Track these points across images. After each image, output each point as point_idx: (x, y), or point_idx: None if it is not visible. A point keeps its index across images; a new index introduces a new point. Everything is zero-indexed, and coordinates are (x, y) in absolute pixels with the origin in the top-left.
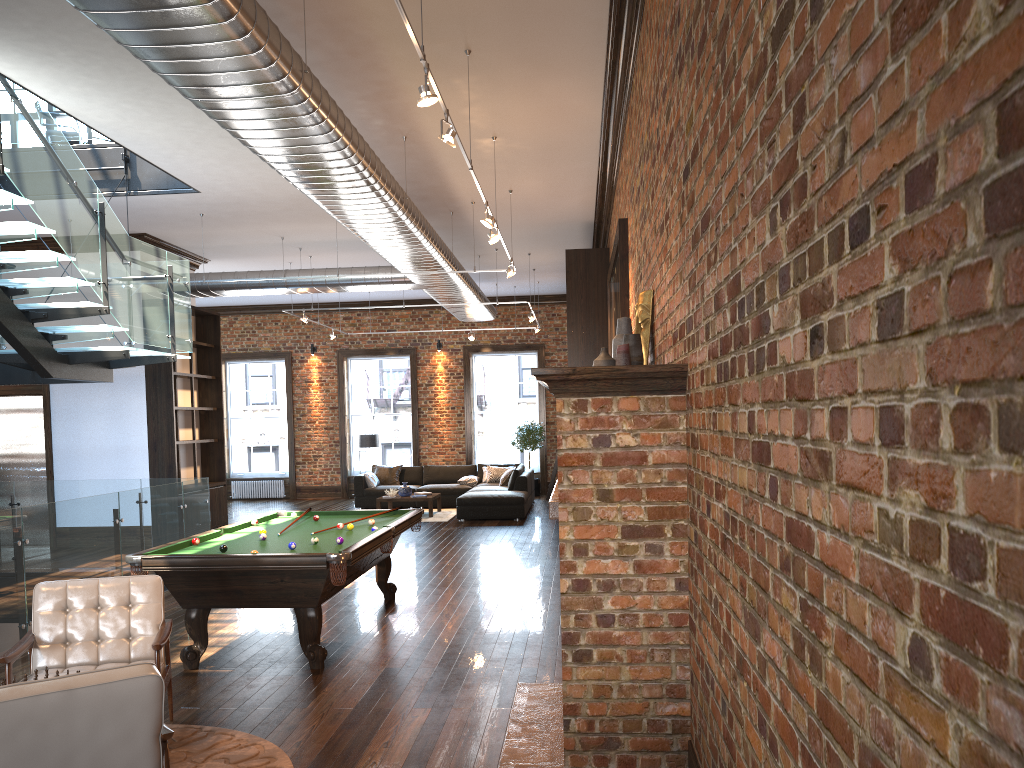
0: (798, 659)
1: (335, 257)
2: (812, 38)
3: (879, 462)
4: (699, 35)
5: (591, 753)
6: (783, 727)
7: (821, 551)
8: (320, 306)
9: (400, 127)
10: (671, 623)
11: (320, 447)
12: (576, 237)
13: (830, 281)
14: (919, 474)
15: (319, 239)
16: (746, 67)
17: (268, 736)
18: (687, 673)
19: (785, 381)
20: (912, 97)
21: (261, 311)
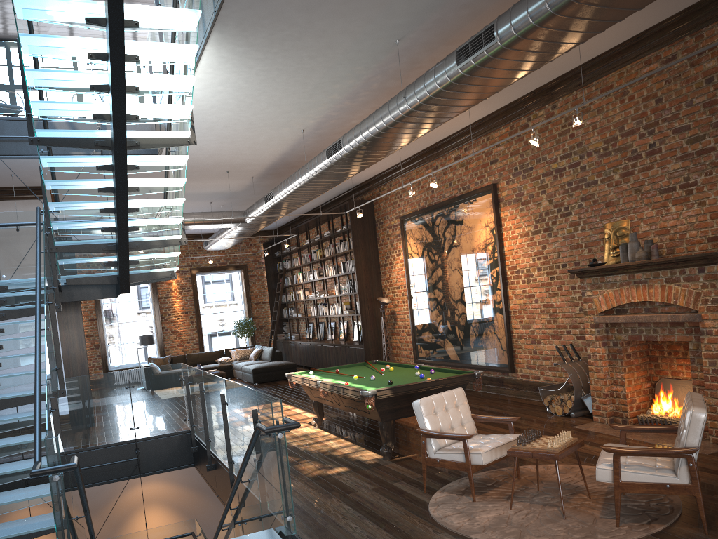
0: None
1: None
2: None
3: None
4: None
5: None
6: None
7: None
8: None
9: None
10: None
11: None
12: (333, 193)
13: None
14: None
15: None
16: None
17: (540, 464)
18: None
19: None
20: None
21: None
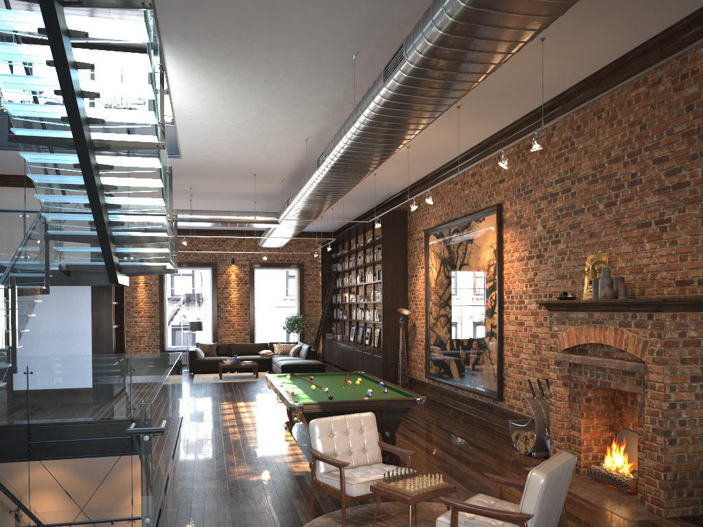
0: None
1: (206, 201)
2: None
3: None
4: None
5: (675, 490)
6: None
7: None
8: None
9: None
10: None
11: (144, 330)
12: (373, 201)
13: None
14: None
15: (213, 190)
16: None
17: None
18: None
19: None
20: None
21: None
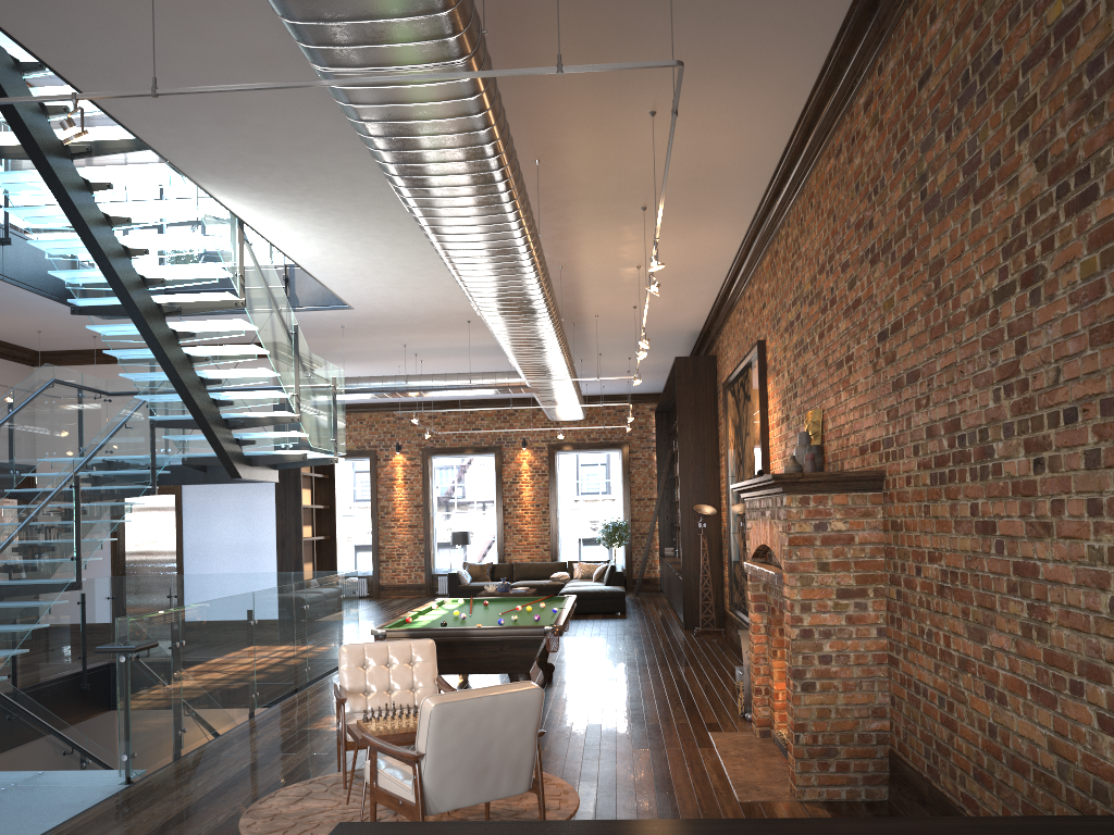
0: (1026, 638)
1: (444, 361)
2: (1031, 312)
3: (1087, 524)
4: (903, 252)
5: (815, 760)
6: (1012, 683)
7: (1045, 574)
8: (405, 405)
9: (560, 259)
10: (874, 661)
11: (404, 545)
12: (679, 343)
13: (1049, 436)
14: (1112, 527)
15: (438, 346)
16: (965, 299)
17: None
18: (887, 698)
19: (1010, 485)
20: (1102, 369)
21: (346, 410)
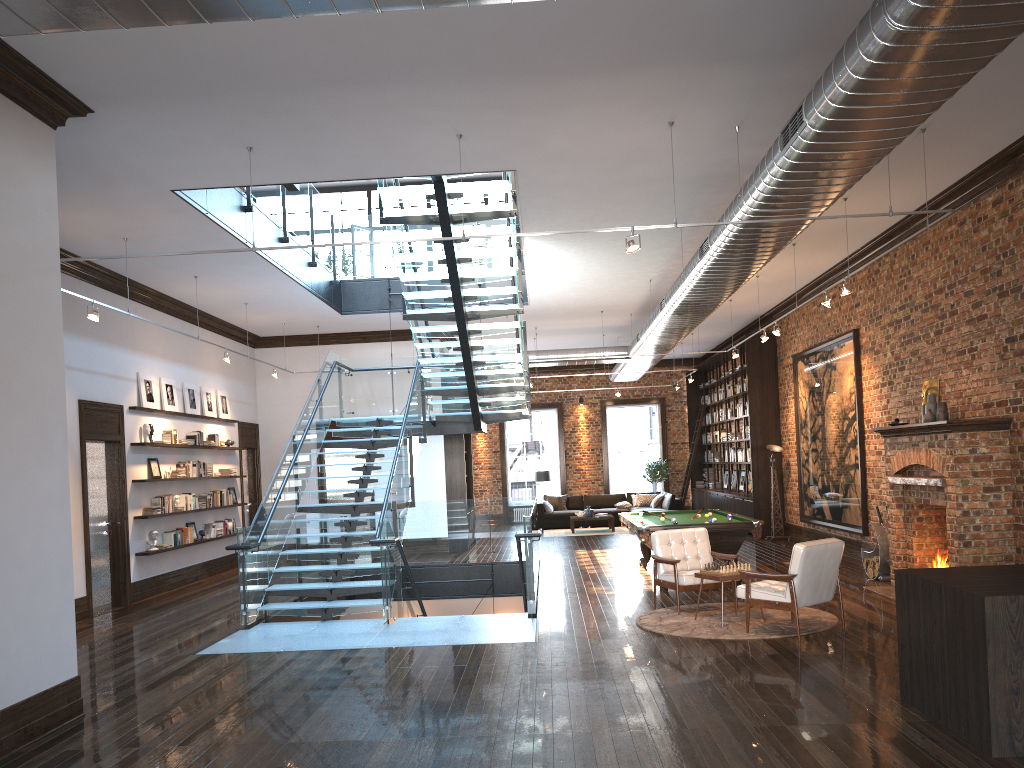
0: None
1: (550, 338)
2: None
3: None
4: None
5: None
6: None
7: None
8: None
9: None
10: (1005, 528)
11: (485, 483)
12: (738, 323)
13: None
14: None
15: (559, 328)
16: None
17: None
18: (1012, 549)
19: None
20: None
21: None
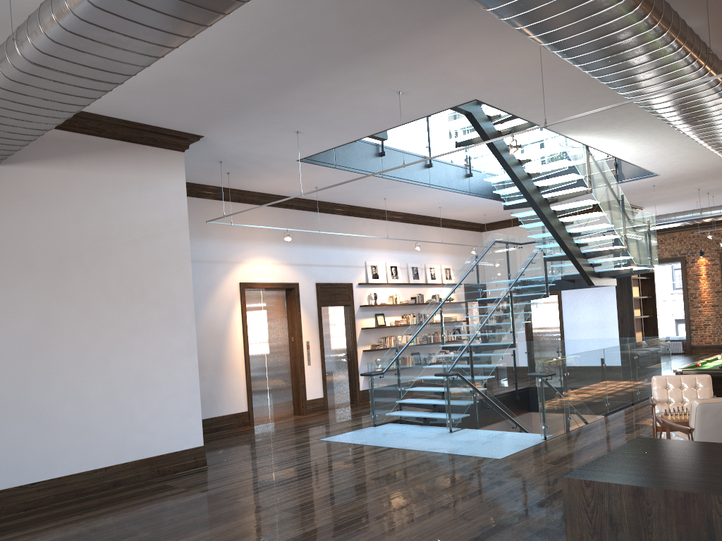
0: None
1: None
2: None
3: None
4: None
5: None
6: None
7: None
8: (705, 224)
9: None
10: None
11: (708, 319)
12: None
13: None
14: None
15: None
16: None
17: None
18: None
19: None
20: None
21: (662, 232)
